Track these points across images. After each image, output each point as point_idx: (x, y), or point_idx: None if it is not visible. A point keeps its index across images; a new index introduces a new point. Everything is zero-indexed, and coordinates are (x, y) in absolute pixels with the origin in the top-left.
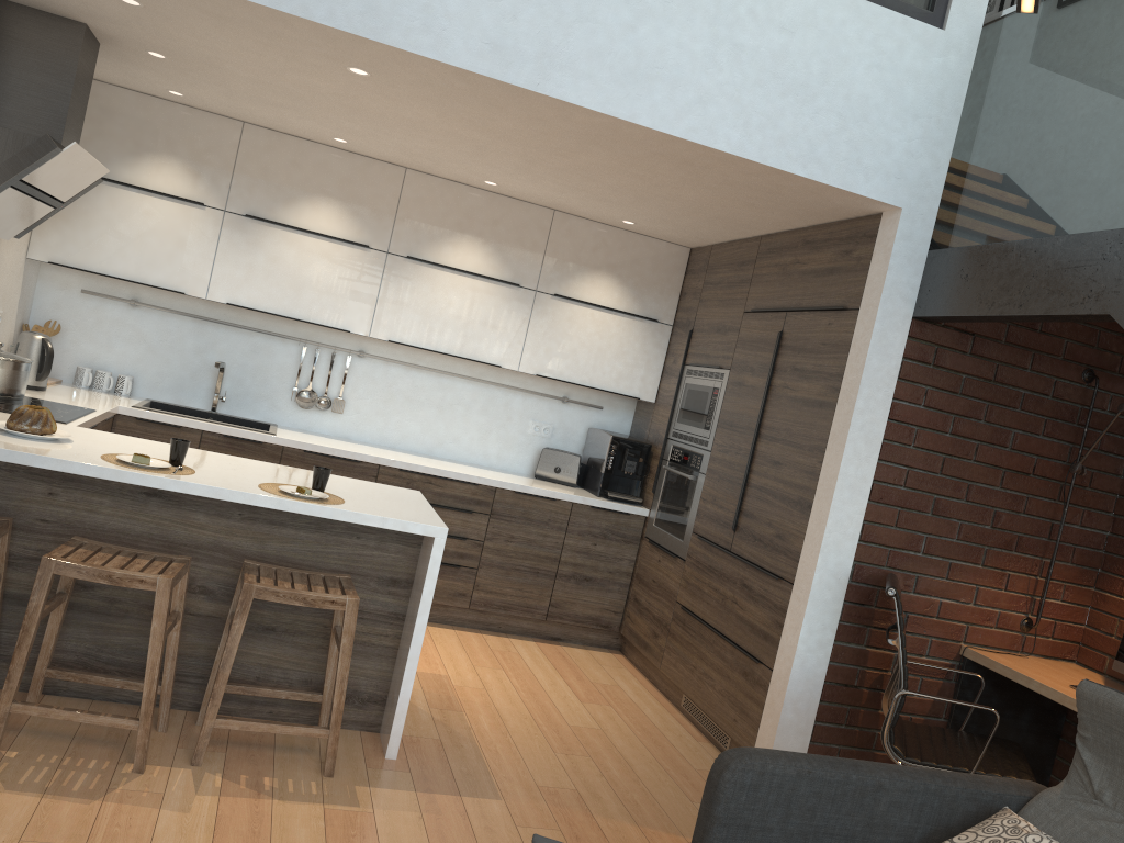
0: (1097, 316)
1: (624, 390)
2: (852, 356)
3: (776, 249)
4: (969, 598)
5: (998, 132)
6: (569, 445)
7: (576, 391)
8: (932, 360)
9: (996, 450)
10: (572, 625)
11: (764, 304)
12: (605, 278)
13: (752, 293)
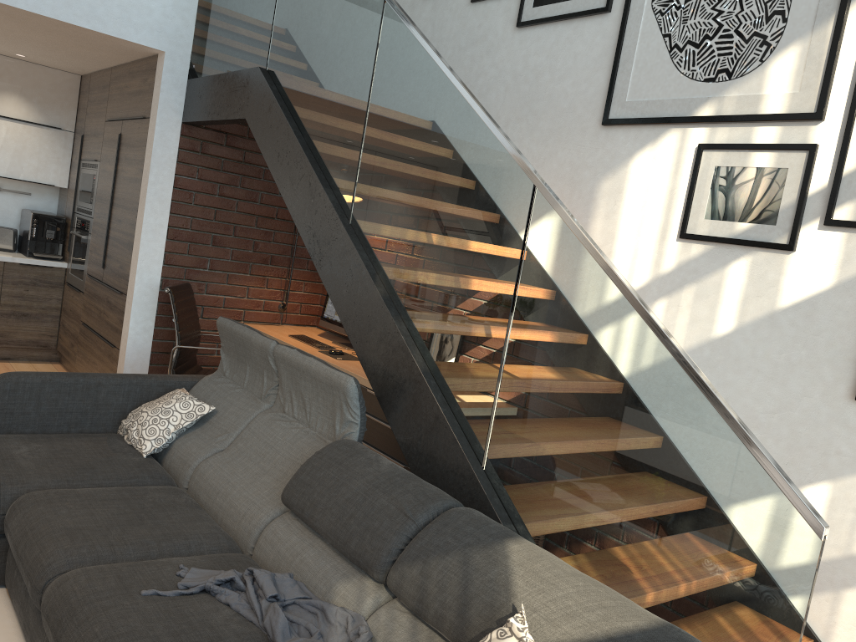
0: (244, 120)
1: (41, 180)
2: (147, 148)
3: (118, 77)
4: (244, 294)
5: (216, 4)
6: (7, 222)
7: (8, 182)
8: (200, 150)
9: (250, 204)
10: (18, 348)
11: (114, 115)
12: (13, 97)
13: (109, 108)
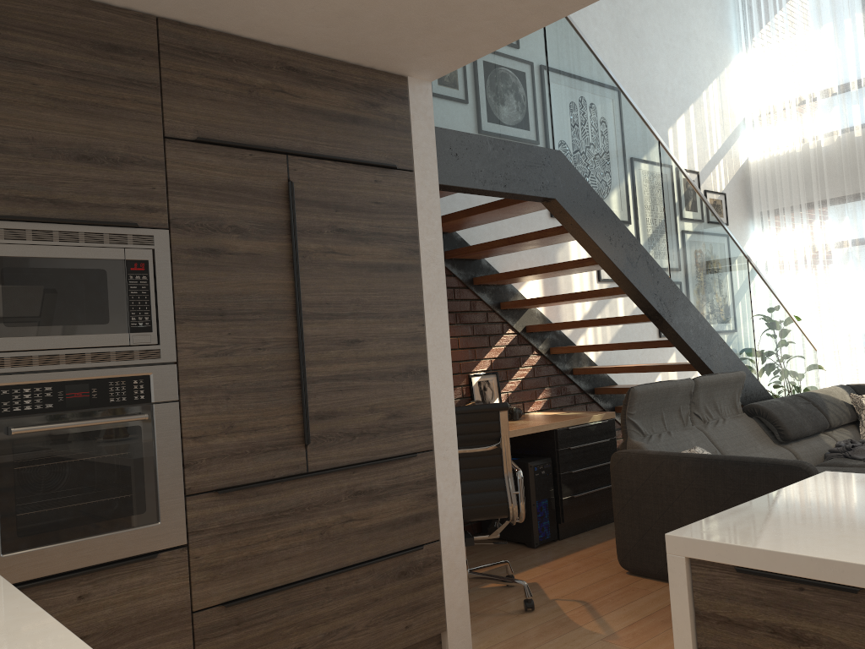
0: (541, 198)
1: None
2: (423, 218)
3: (216, 55)
4: None
5: None
6: None
7: None
8: None
9: None
10: None
11: (224, 135)
12: None
13: (177, 110)
